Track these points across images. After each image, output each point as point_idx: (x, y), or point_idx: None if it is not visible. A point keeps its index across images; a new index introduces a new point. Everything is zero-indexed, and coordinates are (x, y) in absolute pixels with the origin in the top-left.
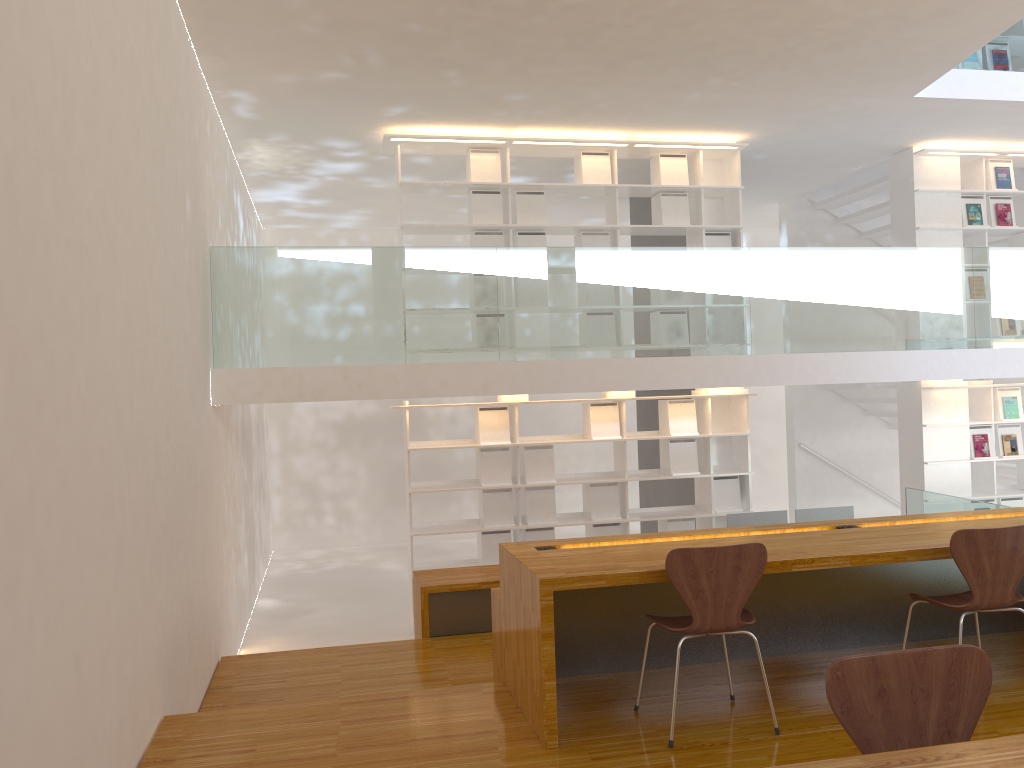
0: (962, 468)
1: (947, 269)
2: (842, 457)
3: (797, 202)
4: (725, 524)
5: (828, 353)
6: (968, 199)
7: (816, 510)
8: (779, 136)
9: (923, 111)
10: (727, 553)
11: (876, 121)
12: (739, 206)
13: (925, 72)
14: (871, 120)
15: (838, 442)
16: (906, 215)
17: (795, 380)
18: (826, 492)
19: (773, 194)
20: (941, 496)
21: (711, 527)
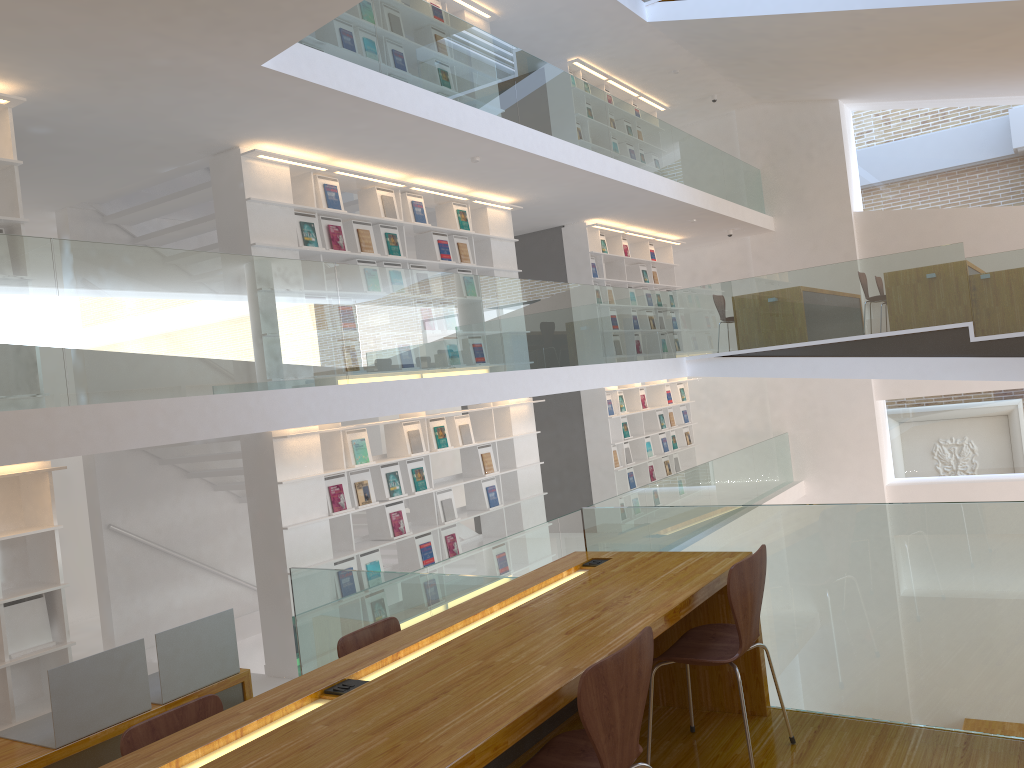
0: (322, 527)
1: (312, 287)
2: (164, 533)
3: (82, 213)
4: (26, 669)
5: (185, 398)
6: (302, 216)
7: (186, 627)
8: (73, 97)
9: (266, 93)
10: None
11: (207, 97)
12: (17, 190)
13: (283, 29)
14: (202, 94)
15: (158, 515)
16: (238, 229)
17: (142, 440)
18: (148, 581)
19: (50, 197)
20: (343, 572)
21: (6, 683)
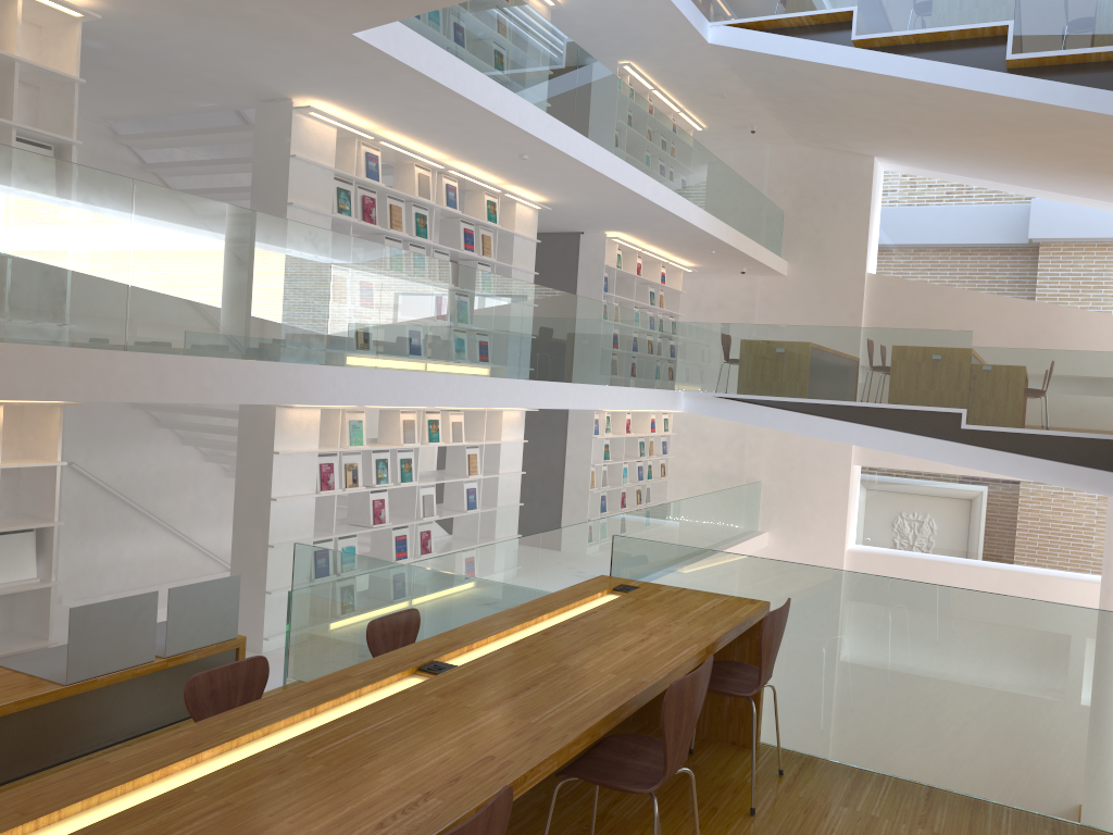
0: (308, 504)
1: (359, 266)
2: (124, 480)
3: (95, 127)
4: (1, 602)
5: (233, 360)
6: (340, 182)
7: (197, 586)
8: (146, 22)
9: (344, 58)
10: (477, 828)
11: (284, 50)
12: (74, 109)
13: (389, 7)
14: (279, 46)
15: (121, 461)
16: (276, 184)
17: (189, 396)
18: (100, 528)
19: None
20: (352, 556)
21: None
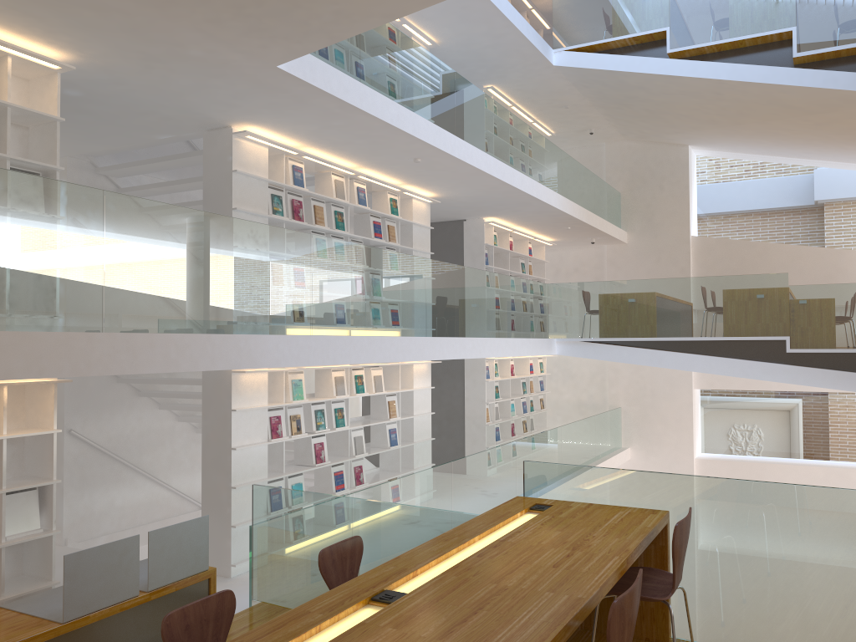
0: (262, 450)
1: (293, 252)
2: (114, 441)
3: (79, 162)
4: (12, 550)
5: (193, 334)
6: (273, 190)
7: (172, 528)
8: (112, 71)
9: (271, 87)
10: None
11: (222, 85)
12: (57, 142)
13: (305, 41)
14: (219, 82)
15: (111, 425)
16: (222, 194)
17: (157, 367)
18: (96, 481)
19: None
20: (301, 493)
21: None
